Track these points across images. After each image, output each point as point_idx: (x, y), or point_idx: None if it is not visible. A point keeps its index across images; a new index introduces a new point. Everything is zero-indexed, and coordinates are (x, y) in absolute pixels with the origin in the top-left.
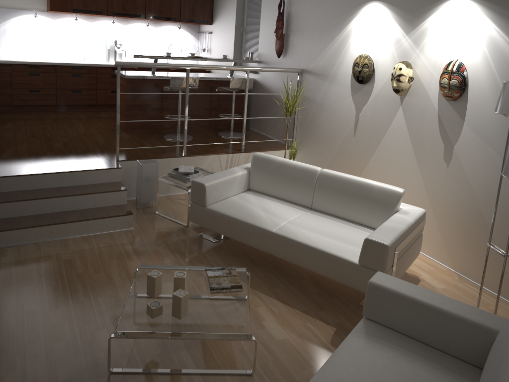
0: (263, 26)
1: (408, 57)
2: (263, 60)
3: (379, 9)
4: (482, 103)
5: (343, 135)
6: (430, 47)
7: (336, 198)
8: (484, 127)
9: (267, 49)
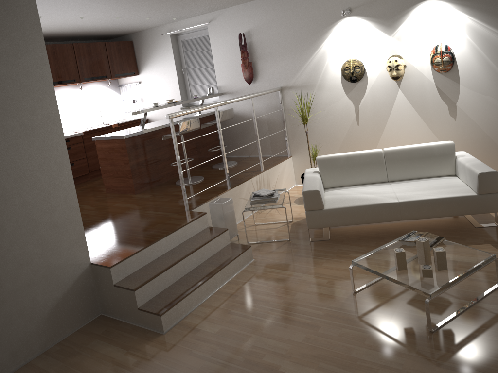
0: (218, 61)
1: (396, 52)
2: (226, 91)
3: (356, 22)
4: (470, 67)
5: (345, 128)
6: (414, 39)
7: (407, 165)
8: (477, 83)
9: (229, 81)
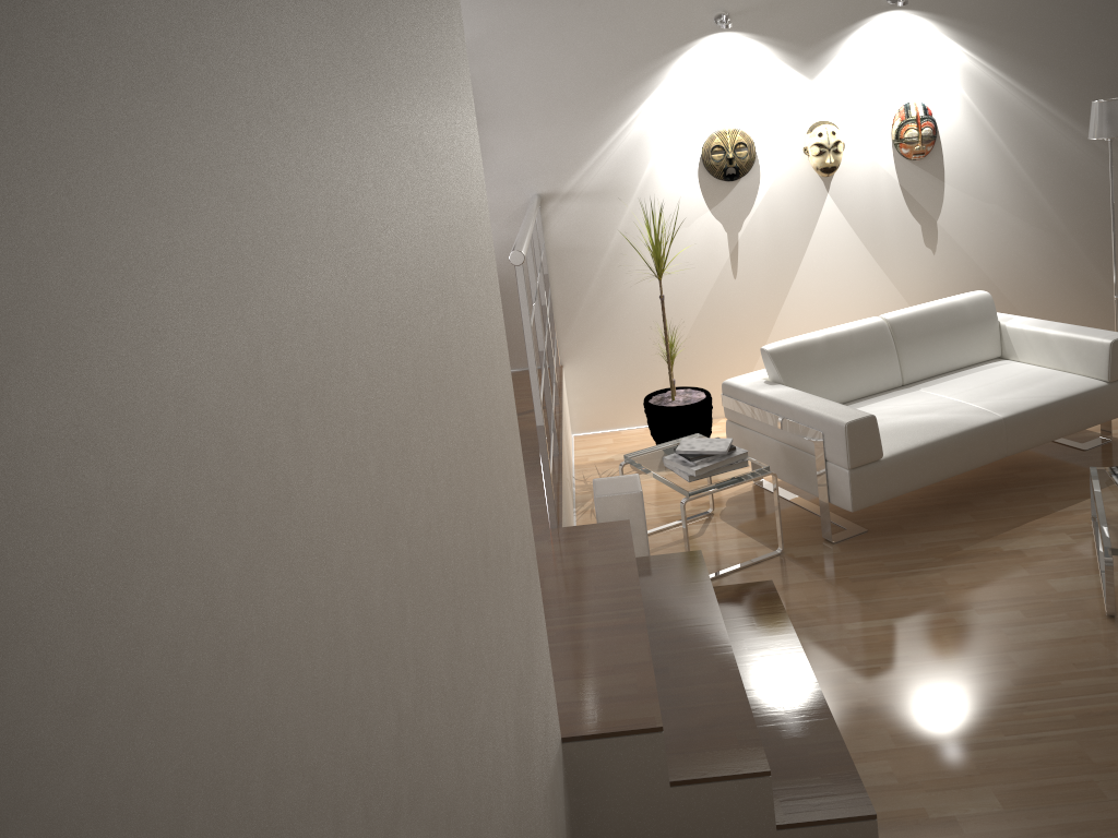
0: None
1: (823, 115)
2: None
3: (739, 46)
4: (964, 149)
5: (705, 286)
6: (862, 90)
7: (931, 346)
8: (974, 180)
9: None
